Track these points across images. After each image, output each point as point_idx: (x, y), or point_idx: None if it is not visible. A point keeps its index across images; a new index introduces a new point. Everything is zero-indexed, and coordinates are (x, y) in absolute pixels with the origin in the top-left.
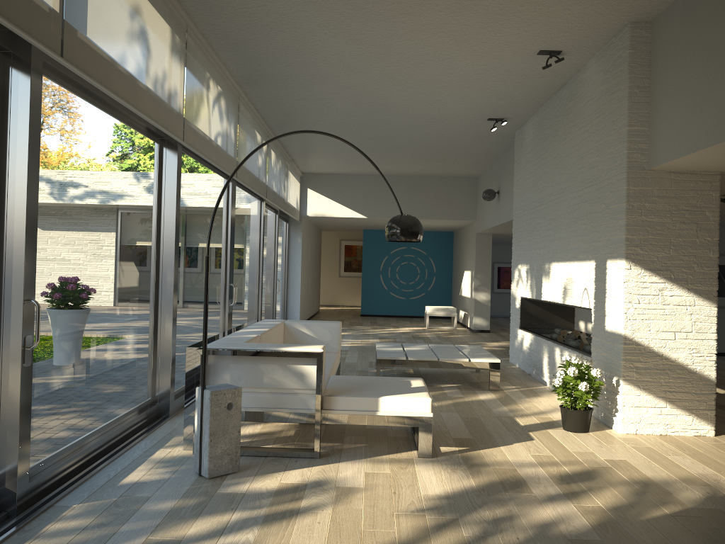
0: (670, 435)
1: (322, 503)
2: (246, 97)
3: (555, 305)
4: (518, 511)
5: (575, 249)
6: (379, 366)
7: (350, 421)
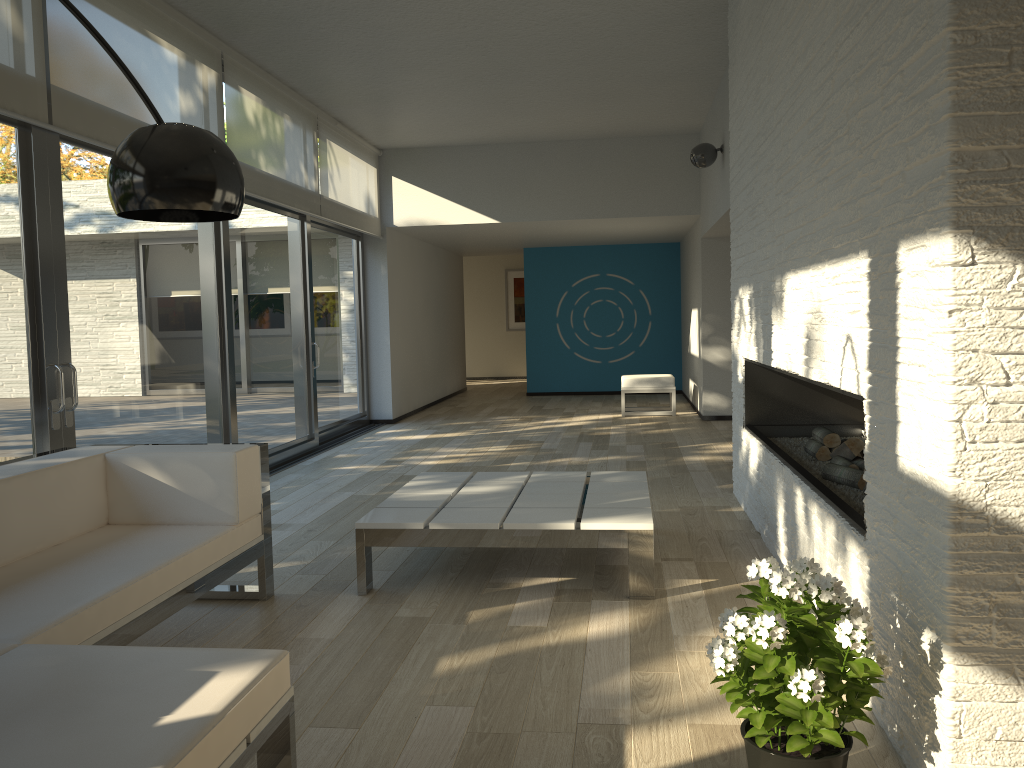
0: None
1: None
2: None
3: None
4: None
5: (825, 230)
6: (361, 546)
7: None
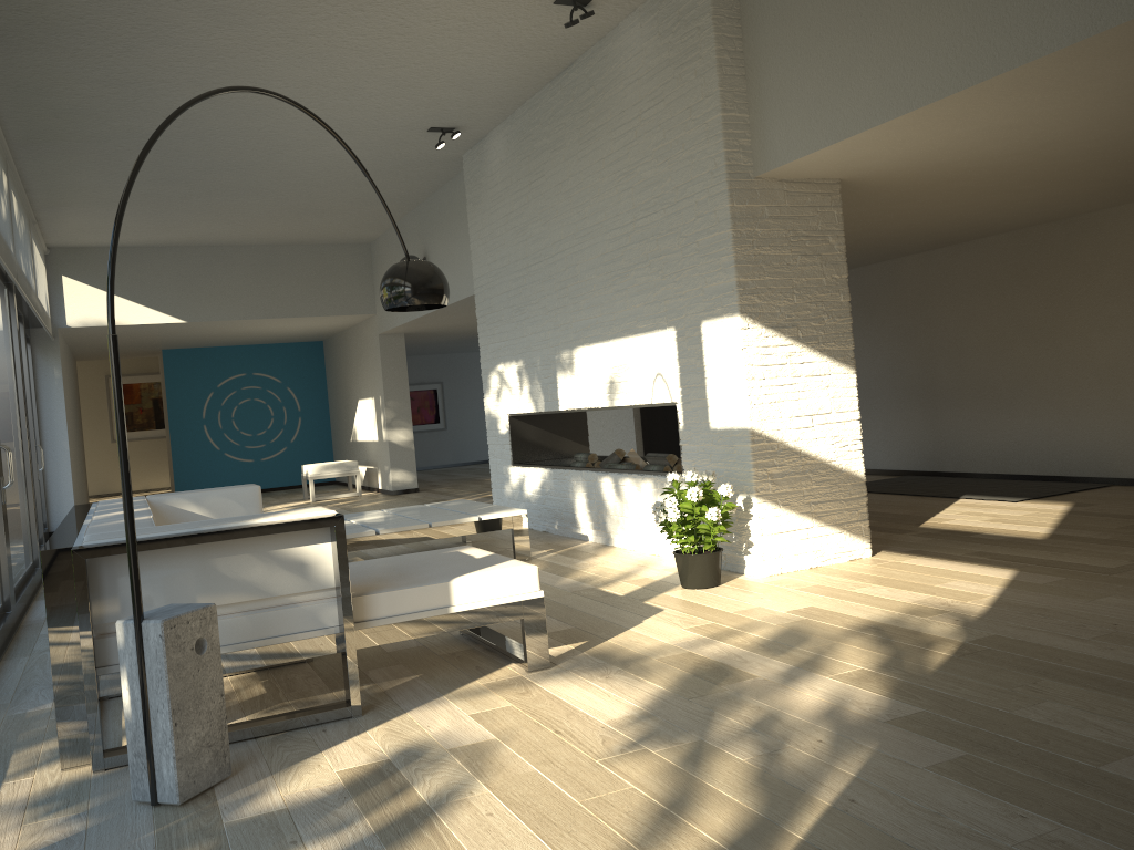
0: (822, 567)
1: (457, 783)
2: None
3: (560, 422)
4: (770, 705)
5: (627, 318)
6: None
7: (404, 634)
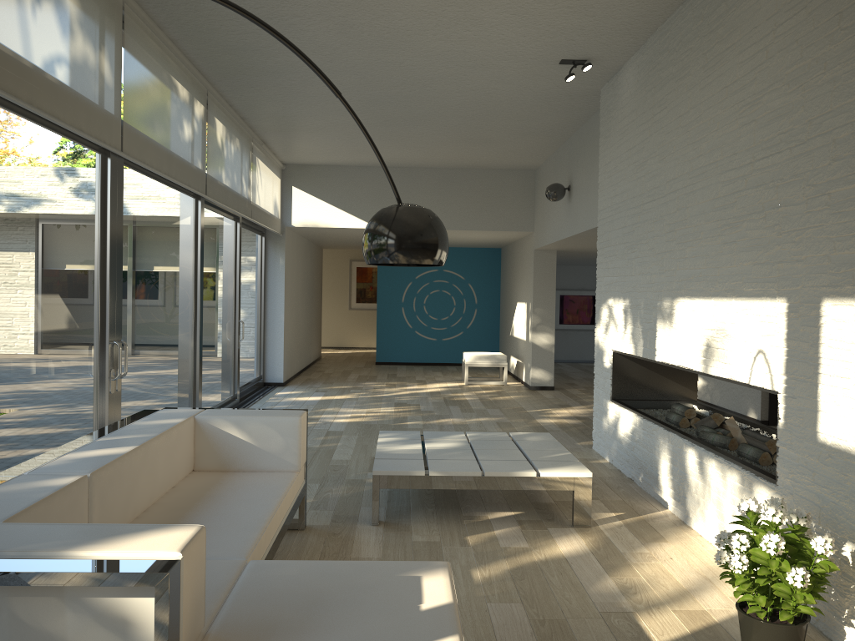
0: None
1: None
2: (141, 10)
3: None
4: None
5: (733, 276)
6: (376, 488)
7: None
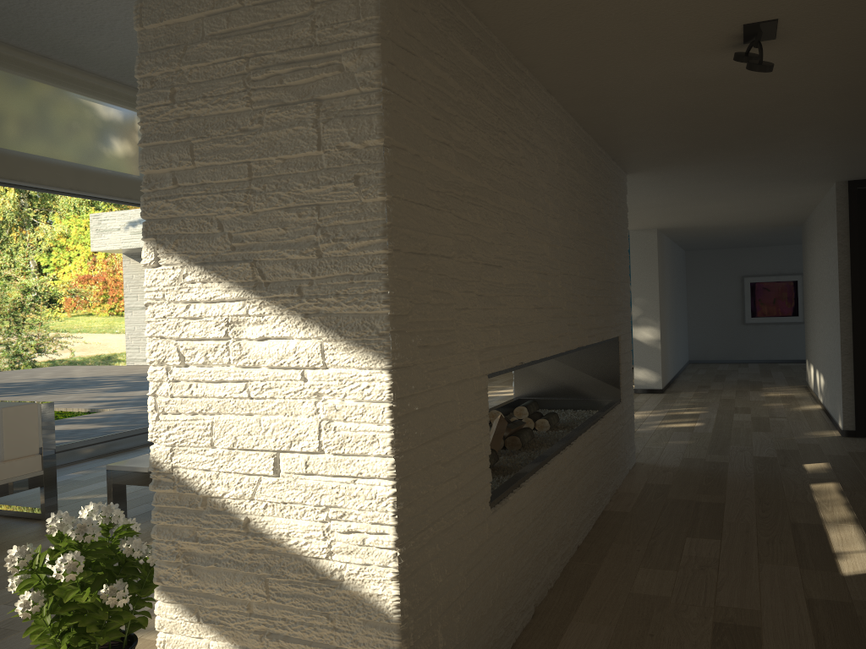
0: None
1: None
2: None
3: (579, 352)
4: None
5: None
6: (110, 483)
7: None
